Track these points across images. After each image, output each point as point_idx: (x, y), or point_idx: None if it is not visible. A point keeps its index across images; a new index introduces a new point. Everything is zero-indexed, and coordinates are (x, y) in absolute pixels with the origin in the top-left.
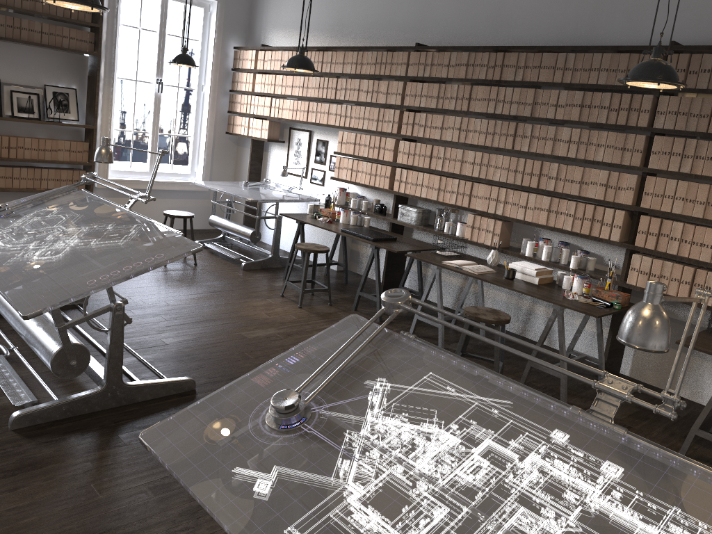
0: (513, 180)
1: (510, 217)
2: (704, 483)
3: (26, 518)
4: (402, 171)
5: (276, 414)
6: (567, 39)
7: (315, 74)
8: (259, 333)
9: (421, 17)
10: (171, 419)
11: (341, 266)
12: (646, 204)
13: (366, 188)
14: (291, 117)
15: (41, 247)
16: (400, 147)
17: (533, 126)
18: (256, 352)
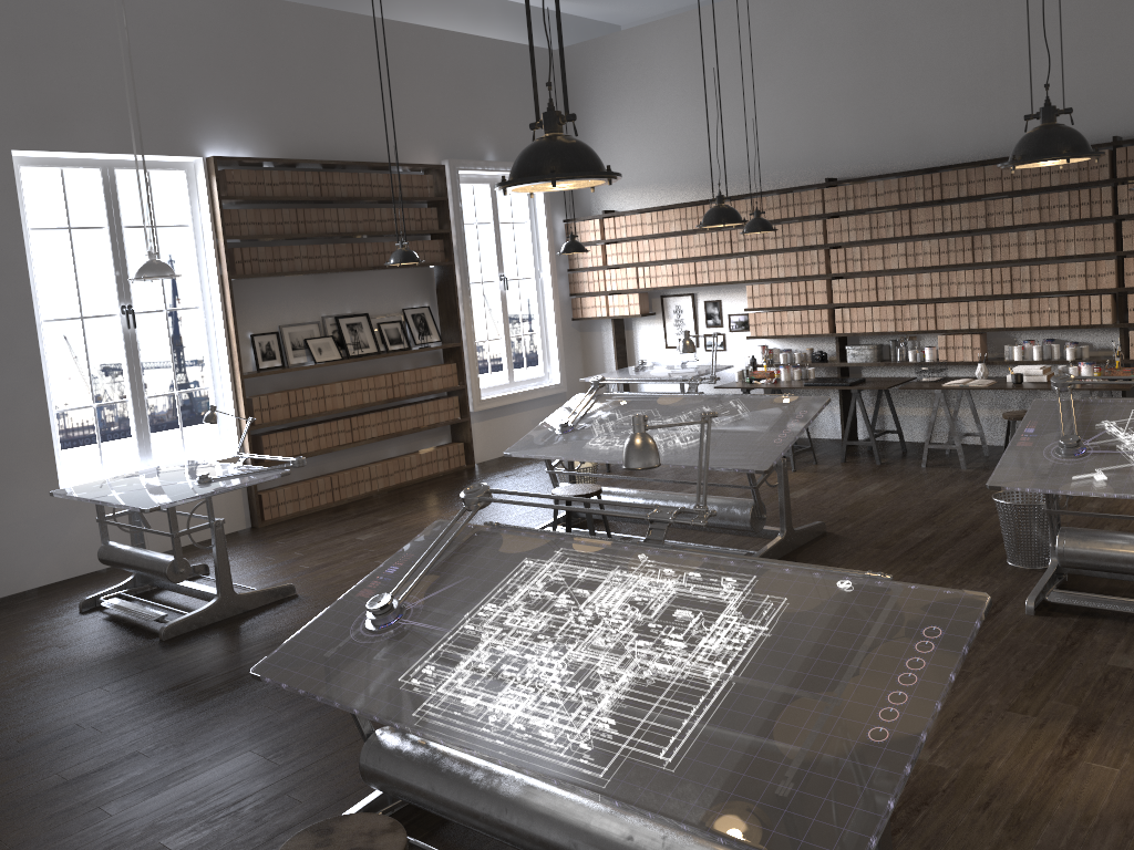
0: (982, 291)
1: (989, 328)
2: None
3: None
4: (842, 311)
5: (1069, 448)
6: (998, 148)
7: (697, 231)
8: (799, 493)
9: (816, 150)
10: (995, 474)
11: None
12: (1130, 284)
13: (787, 339)
14: (672, 284)
15: (673, 436)
16: (833, 286)
17: (991, 236)
18: (822, 504)
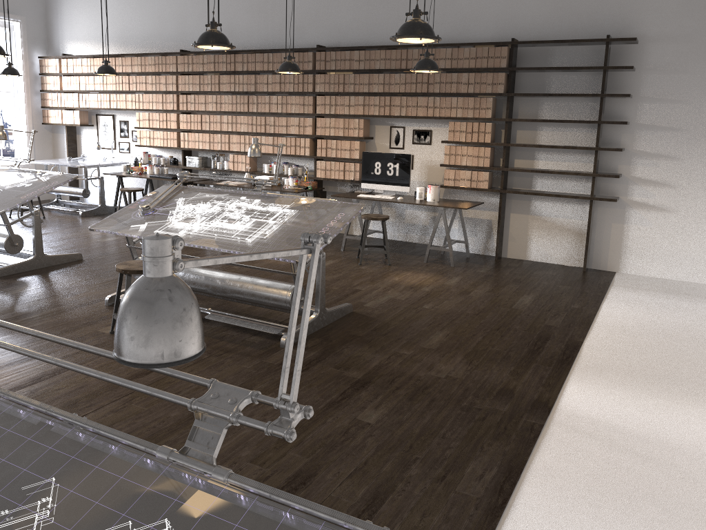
0: (251, 130)
1: None
2: (282, 197)
3: (28, 293)
4: (184, 134)
5: (142, 210)
6: (269, 44)
7: None
8: (109, 239)
9: (181, 31)
10: (99, 222)
11: None
12: (318, 133)
13: (162, 149)
14: (97, 106)
15: None
16: (180, 118)
17: (257, 96)
18: (111, 245)
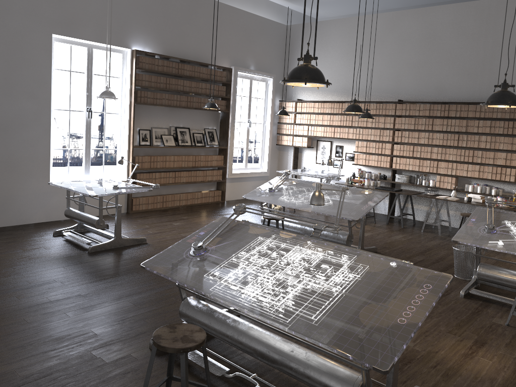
0: (459, 159)
1: (460, 175)
2: None
3: None
4: (396, 158)
5: (489, 229)
6: (476, 97)
7: (337, 114)
8: (366, 234)
9: (396, 86)
10: (456, 235)
11: None
12: None
13: (370, 167)
14: (323, 135)
15: None
16: (394, 147)
17: (467, 135)
18: (376, 240)
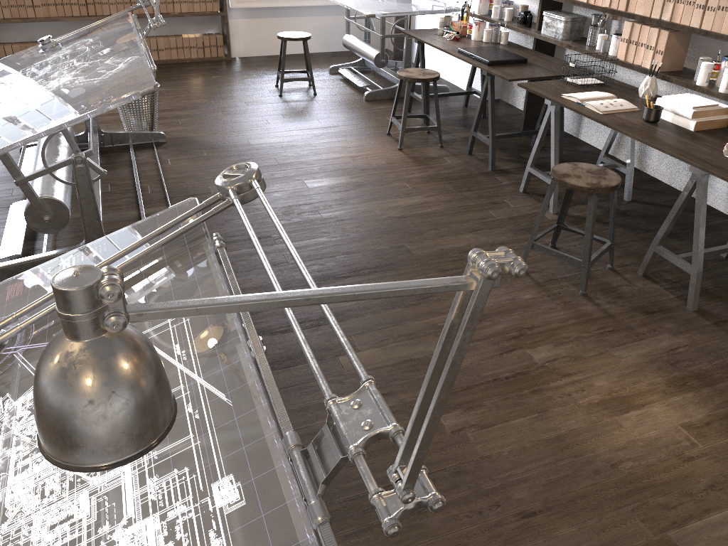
0: None
1: (680, 25)
2: None
3: None
4: None
5: None
6: None
7: None
8: (325, 182)
9: None
10: None
11: (479, 96)
12: None
13: None
14: None
15: (35, 87)
16: None
17: None
18: (305, 206)
